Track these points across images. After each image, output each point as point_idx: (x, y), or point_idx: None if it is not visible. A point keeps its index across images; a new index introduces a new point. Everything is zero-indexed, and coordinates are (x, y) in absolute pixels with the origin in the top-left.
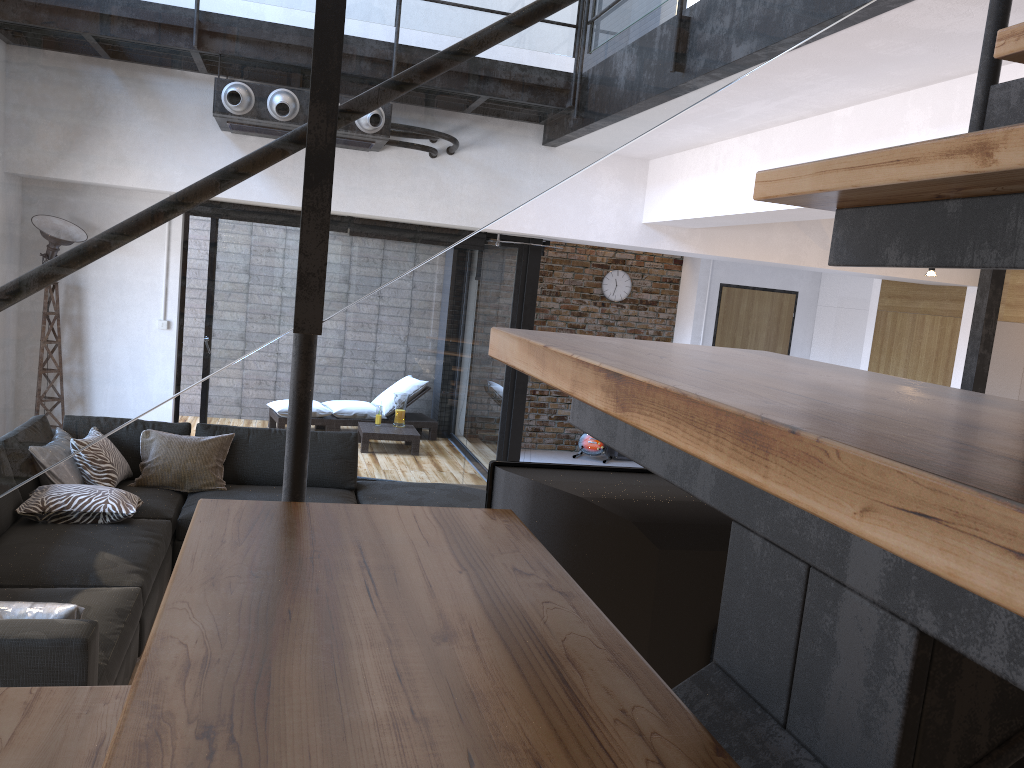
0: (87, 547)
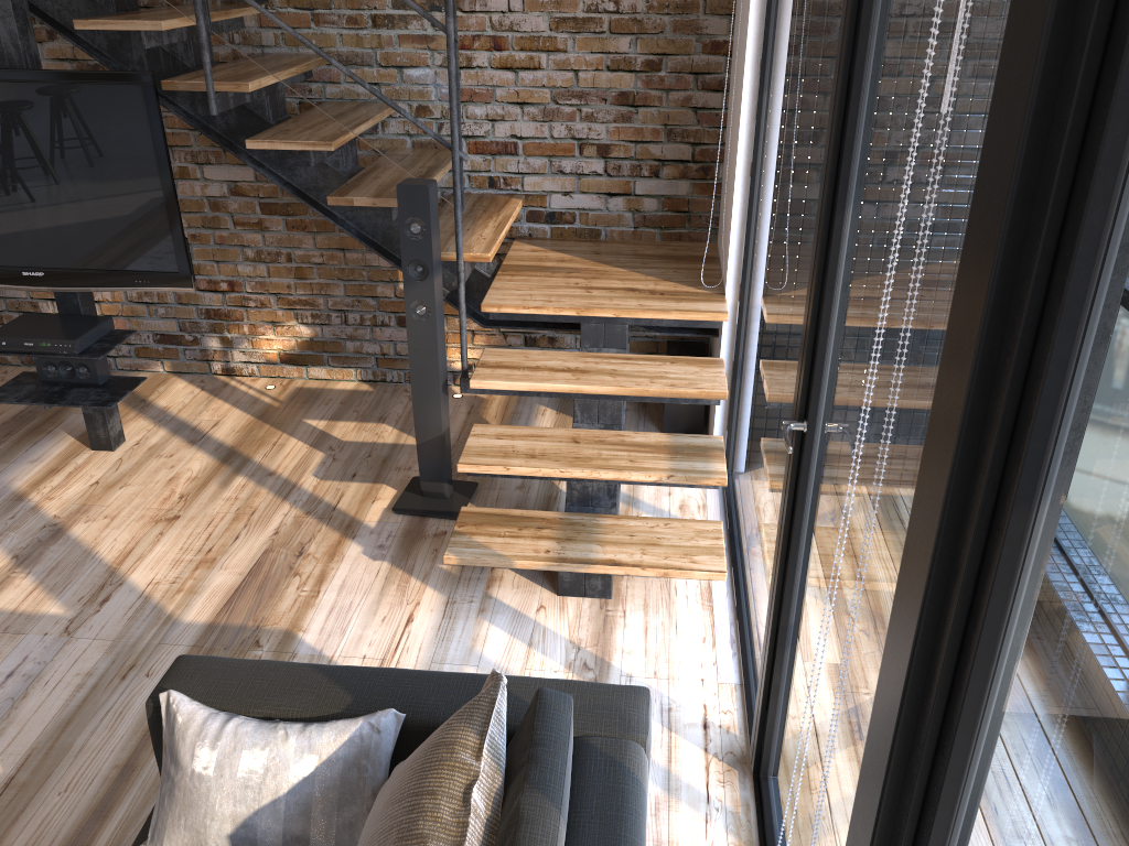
0: None
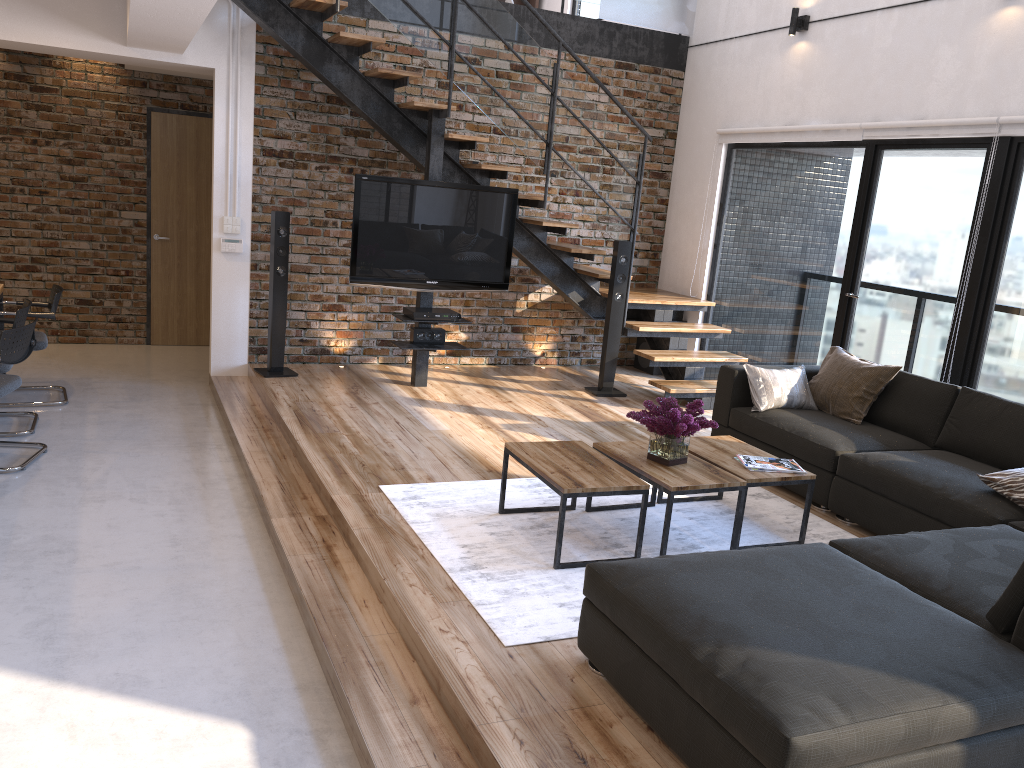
0: (935, 464)
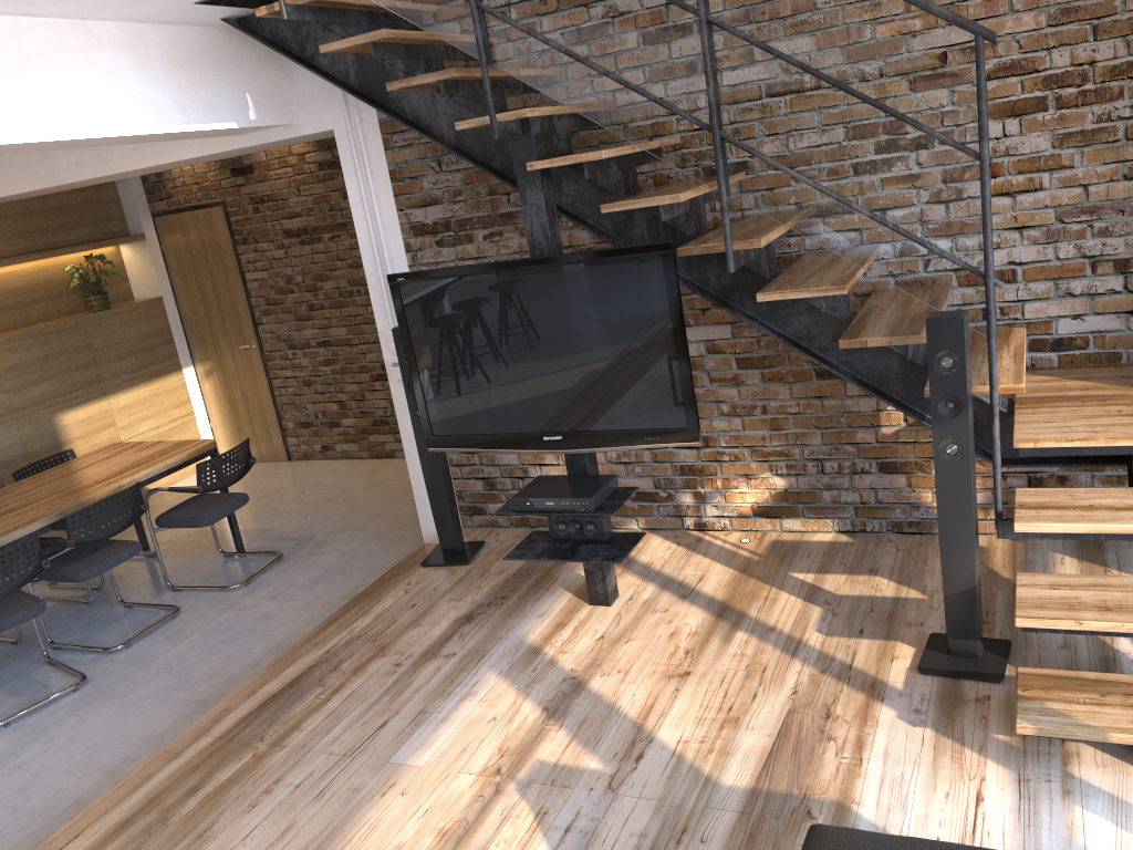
0: None
